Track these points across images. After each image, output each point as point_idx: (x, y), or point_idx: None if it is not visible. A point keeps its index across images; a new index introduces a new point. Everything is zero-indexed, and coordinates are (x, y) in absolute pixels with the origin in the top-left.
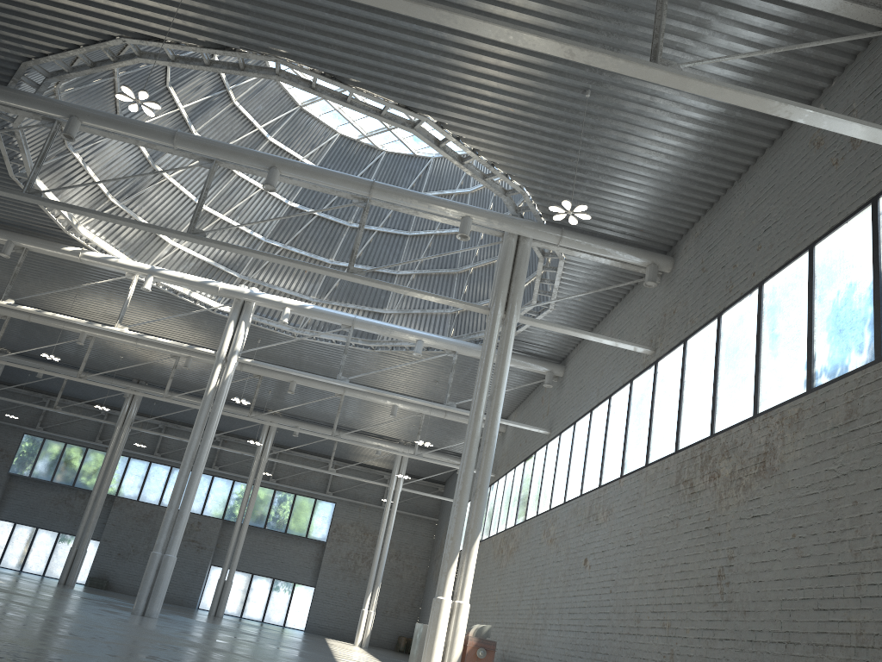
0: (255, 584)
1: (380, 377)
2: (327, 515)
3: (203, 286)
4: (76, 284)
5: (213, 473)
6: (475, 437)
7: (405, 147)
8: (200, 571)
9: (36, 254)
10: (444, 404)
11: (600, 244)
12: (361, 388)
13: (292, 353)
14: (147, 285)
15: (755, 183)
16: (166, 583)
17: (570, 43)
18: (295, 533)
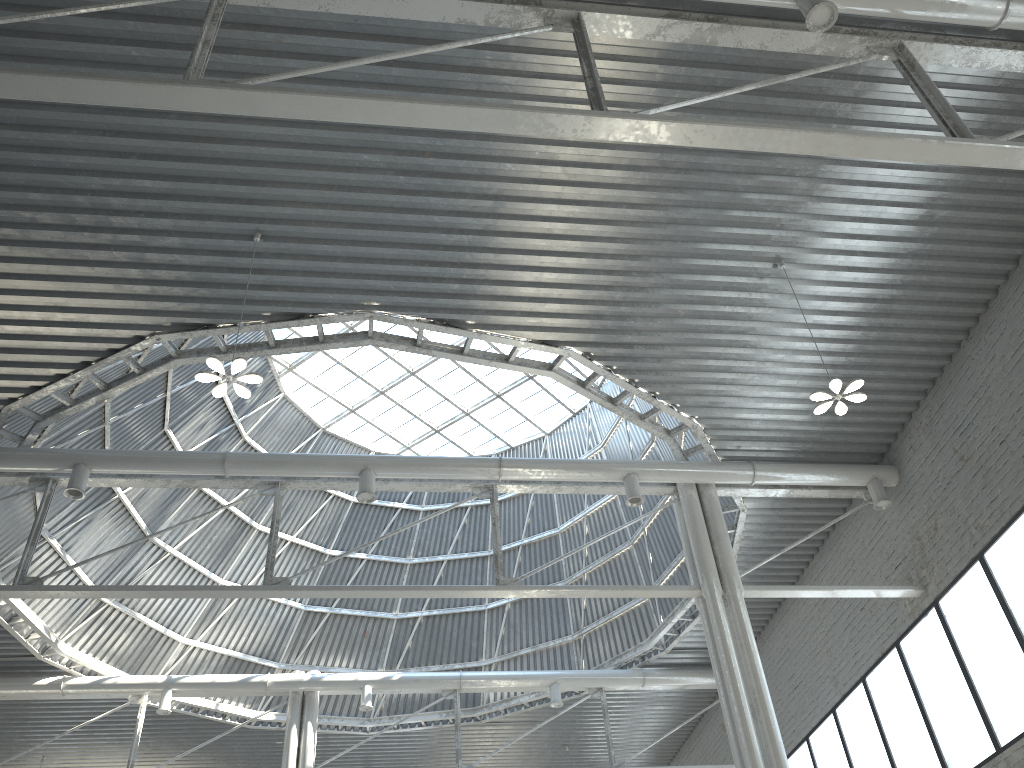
0: None
1: (486, 761)
2: None
3: (245, 685)
4: (45, 738)
5: None
6: None
7: (457, 450)
8: None
9: None
10: (612, 766)
11: (804, 469)
12: None
13: (361, 761)
14: (165, 705)
15: (1003, 329)
16: None
17: (866, 133)
18: None
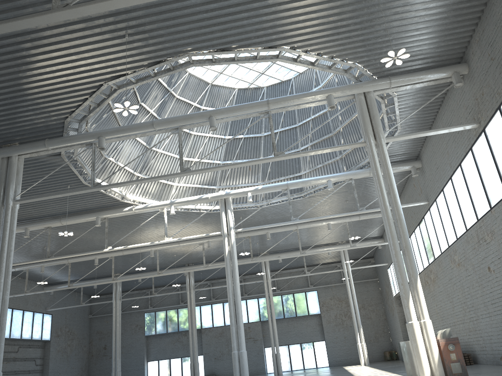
0: (292, 350)
1: (313, 211)
2: (315, 298)
3: (200, 200)
4: (137, 226)
5: (245, 298)
6: (389, 219)
7: (275, 79)
8: (260, 353)
9: (113, 219)
10: (358, 210)
11: (416, 75)
12: (307, 220)
13: (261, 217)
14: (172, 211)
15: None
16: (246, 366)
17: None
18: (301, 315)
